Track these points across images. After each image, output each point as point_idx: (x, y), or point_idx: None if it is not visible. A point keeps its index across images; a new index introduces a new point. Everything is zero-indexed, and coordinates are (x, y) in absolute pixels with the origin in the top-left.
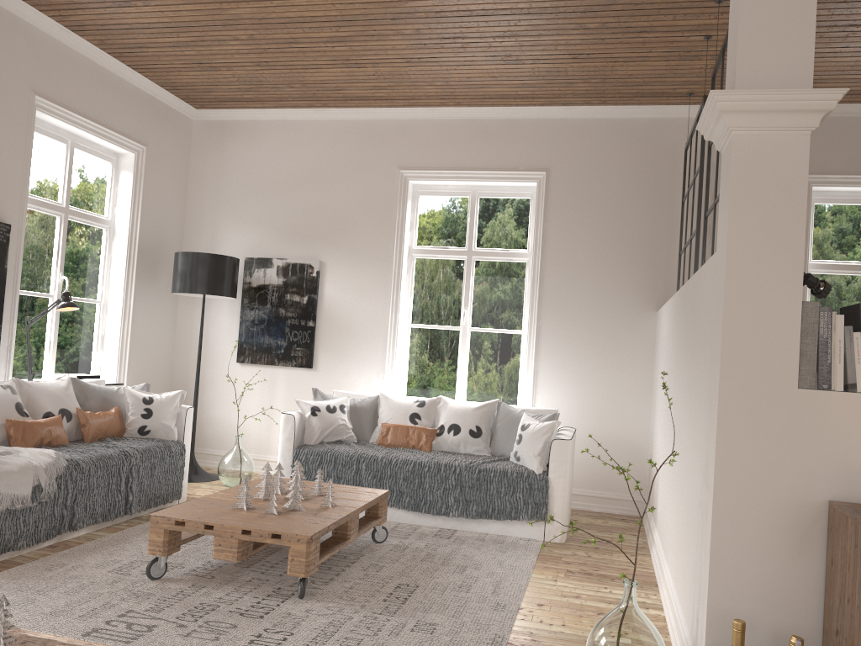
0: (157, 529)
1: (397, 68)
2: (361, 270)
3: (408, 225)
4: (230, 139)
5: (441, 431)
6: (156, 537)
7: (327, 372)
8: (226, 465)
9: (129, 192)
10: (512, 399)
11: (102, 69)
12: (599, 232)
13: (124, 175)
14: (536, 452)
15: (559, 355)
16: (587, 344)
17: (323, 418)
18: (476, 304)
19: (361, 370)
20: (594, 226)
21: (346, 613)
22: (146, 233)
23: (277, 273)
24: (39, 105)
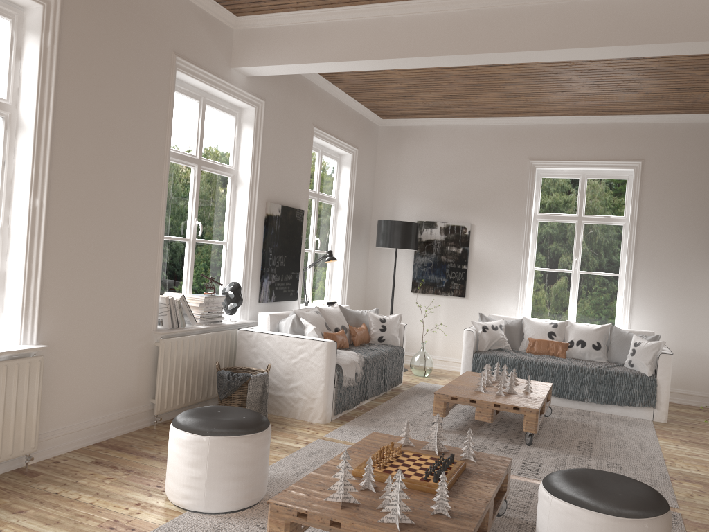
0: (439, 401)
1: (542, 97)
2: (501, 230)
3: (534, 198)
4: (405, 139)
5: (571, 344)
6: (439, 405)
7: (475, 300)
8: (417, 362)
9: (348, 180)
10: (610, 322)
11: (340, 102)
12: (682, 205)
13: (344, 168)
14: (647, 362)
15: (649, 292)
16: (671, 285)
17: (490, 333)
18: (584, 254)
19: (501, 299)
20: (678, 201)
21: (562, 455)
22: (356, 206)
23: (439, 232)
24: (314, 132)
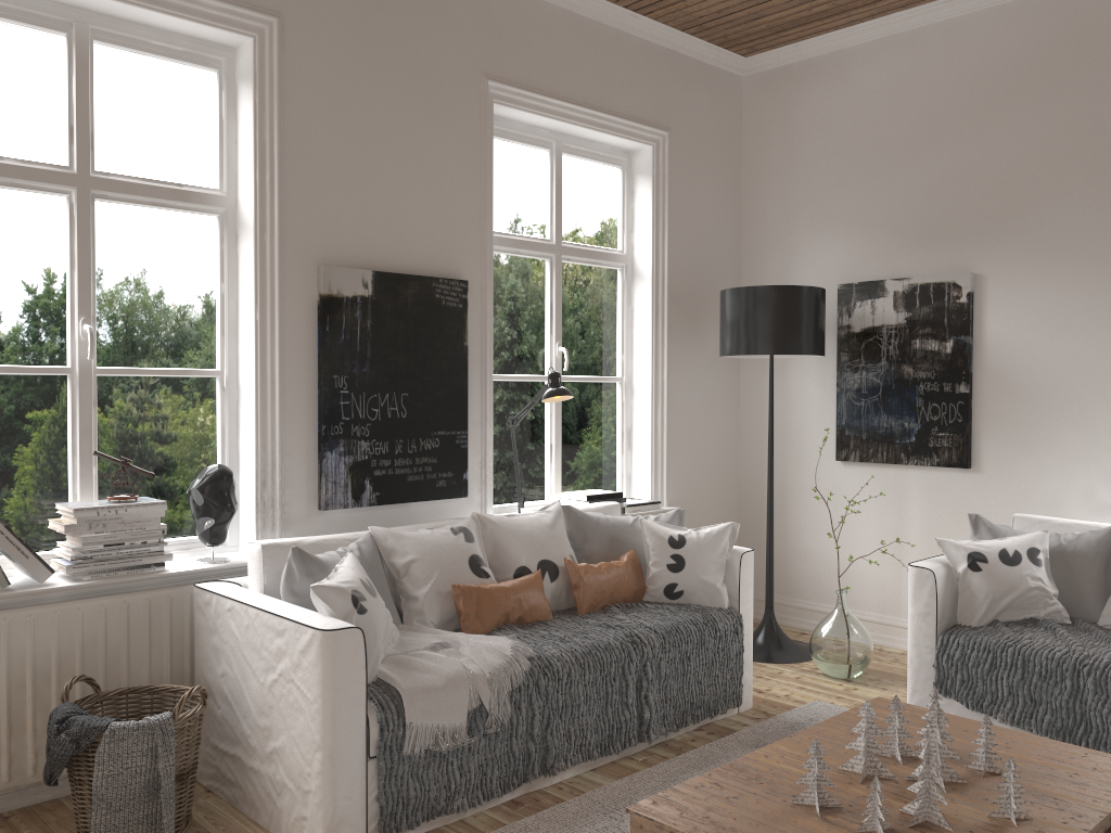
0: None
1: None
2: (1058, 281)
3: None
4: (801, 92)
5: None
6: None
7: (1000, 474)
8: (822, 641)
9: (649, 206)
10: None
11: (587, 22)
12: None
13: (639, 182)
14: None
15: None
16: None
17: (993, 576)
18: None
19: (1070, 471)
20: None
21: None
22: (679, 266)
23: (893, 305)
24: (497, 95)
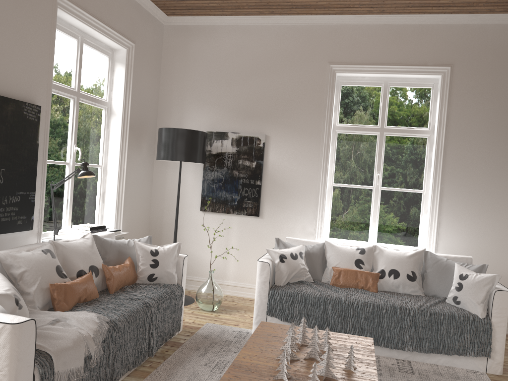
0: None
1: None
2: (298, 142)
3: (333, 107)
4: (193, 39)
5: (382, 274)
6: None
7: (271, 219)
8: (204, 295)
9: (123, 80)
10: (413, 242)
11: None
12: (494, 115)
13: (118, 66)
14: (479, 300)
15: (458, 211)
16: (481, 203)
17: (289, 264)
18: (385, 169)
19: (298, 219)
20: (490, 110)
21: None
22: (134, 112)
23: (231, 144)
24: (60, 4)
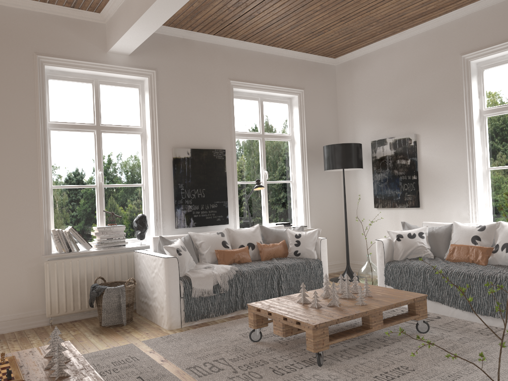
0: (250, 312)
1: None
2: (443, 134)
3: (475, 94)
4: (355, 70)
5: (495, 249)
6: (250, 317)
7: (429, 209)
8: (360, 273)
9: (298, 117)
10: None
11: (268, 55)
12: None
13: (294, 109)
14: None
15: None
16: None
17: (404, 242)
18: None
19: (452, 206)
20: None
21: None
22: (311, 138)
23: (389, 148)
24: (234, 85)
